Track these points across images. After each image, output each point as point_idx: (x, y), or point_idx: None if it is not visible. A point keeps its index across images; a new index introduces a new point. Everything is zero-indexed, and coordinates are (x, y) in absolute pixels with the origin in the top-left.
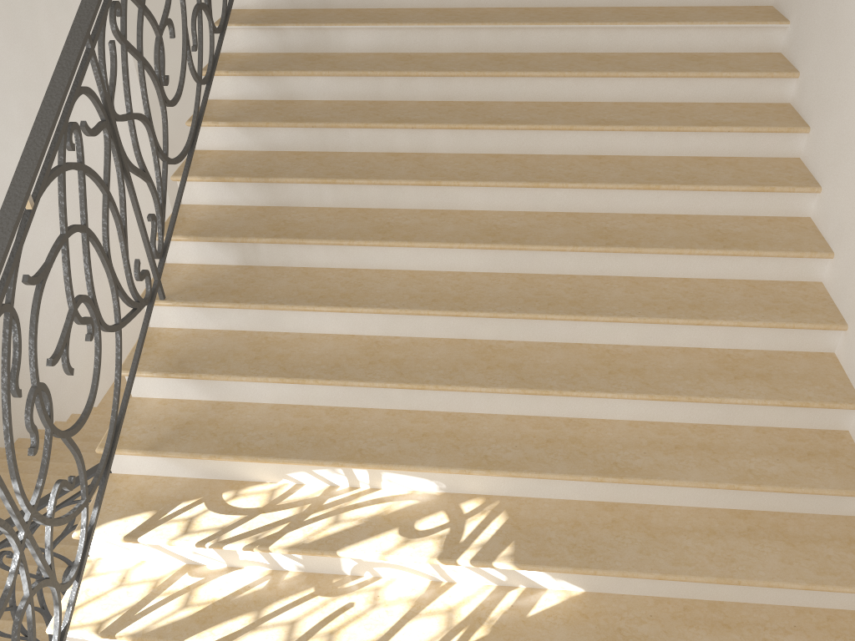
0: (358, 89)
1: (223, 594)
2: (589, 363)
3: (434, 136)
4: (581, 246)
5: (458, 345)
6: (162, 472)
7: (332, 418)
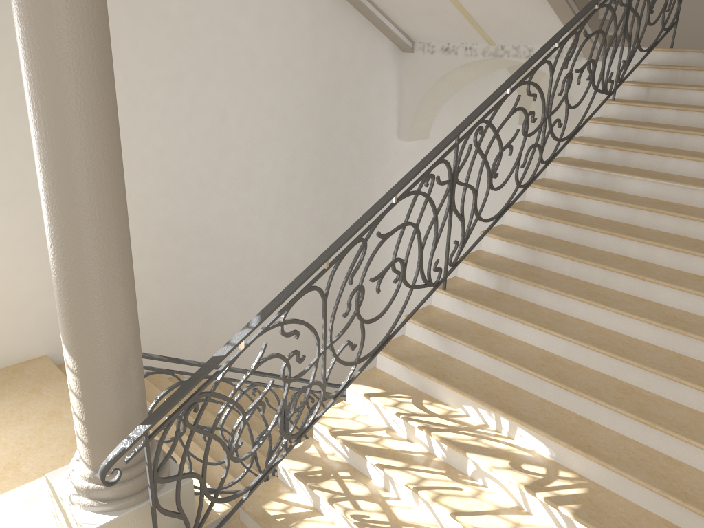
0: (619, 214)
1: (396, 448)
2: (702, 425)
3: (658, 252)
4: None
5: (609, 379)
6: (399, 376)
7: (504, 387)
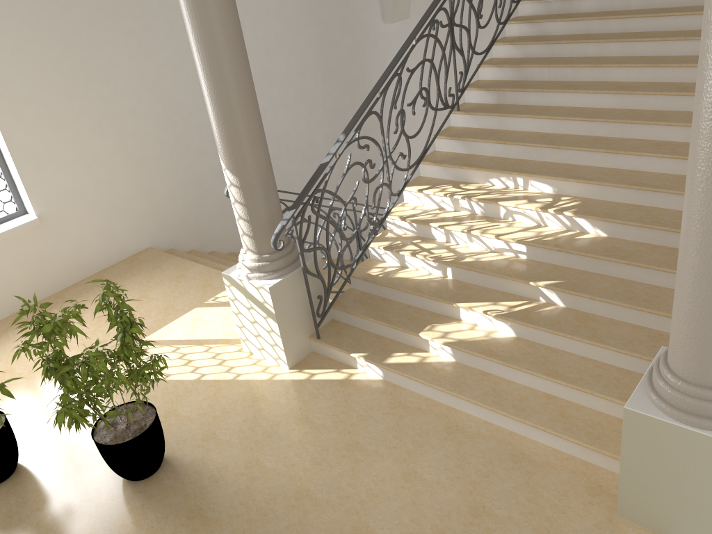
0: (578, 28)
1: (449, 216)
2: (649, 145)
3: (609, 47)
4: (664, 92)
5: (586, 137)
6: (439, 176)
7: (515, 161)
